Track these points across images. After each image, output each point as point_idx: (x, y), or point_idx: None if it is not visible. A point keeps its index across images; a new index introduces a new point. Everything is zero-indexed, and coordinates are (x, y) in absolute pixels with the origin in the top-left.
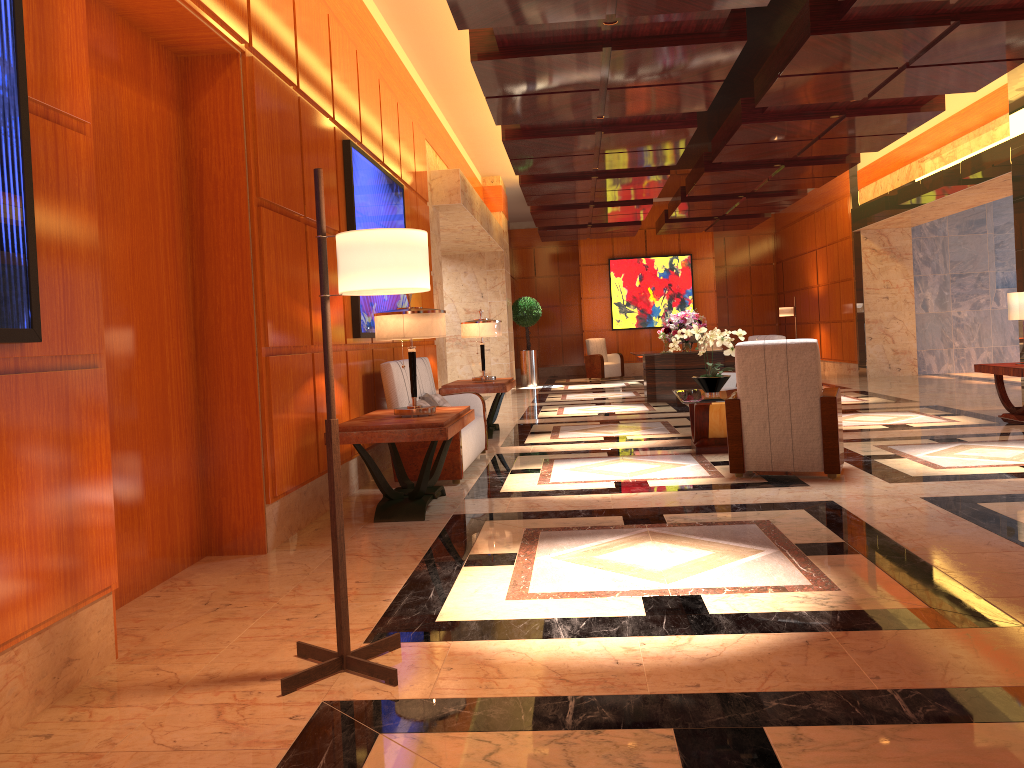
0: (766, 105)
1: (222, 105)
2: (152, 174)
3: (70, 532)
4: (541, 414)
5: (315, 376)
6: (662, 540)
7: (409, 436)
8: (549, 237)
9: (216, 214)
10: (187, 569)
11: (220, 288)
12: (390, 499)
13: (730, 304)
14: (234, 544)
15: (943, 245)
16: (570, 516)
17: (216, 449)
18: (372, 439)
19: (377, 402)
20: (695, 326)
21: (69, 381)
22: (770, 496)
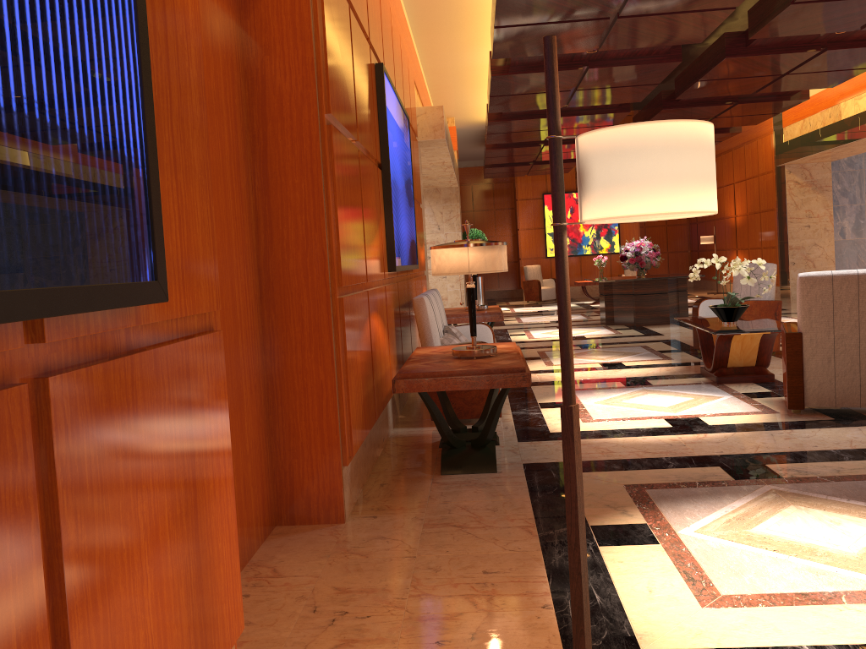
0: (760, 36)
1: (287, 5)
2: (217, 82)
3: (198, 581)
4: (513, 338)
5: (370, 315)
6: (805, 504)
7: (488, 383)
8: (492, 174)
9: (281, 133)
10: (262, 547)
11: (287, 219)
12: (452, 447)
13: (647, 233)
14: (307, 512)
15: (859, 178)
16: (659, 467)
17: (285, 404)
18: (446, 386)
19: (402, 336)
20: (715, 255)
21: (189, 355)
22: (861, 439)
